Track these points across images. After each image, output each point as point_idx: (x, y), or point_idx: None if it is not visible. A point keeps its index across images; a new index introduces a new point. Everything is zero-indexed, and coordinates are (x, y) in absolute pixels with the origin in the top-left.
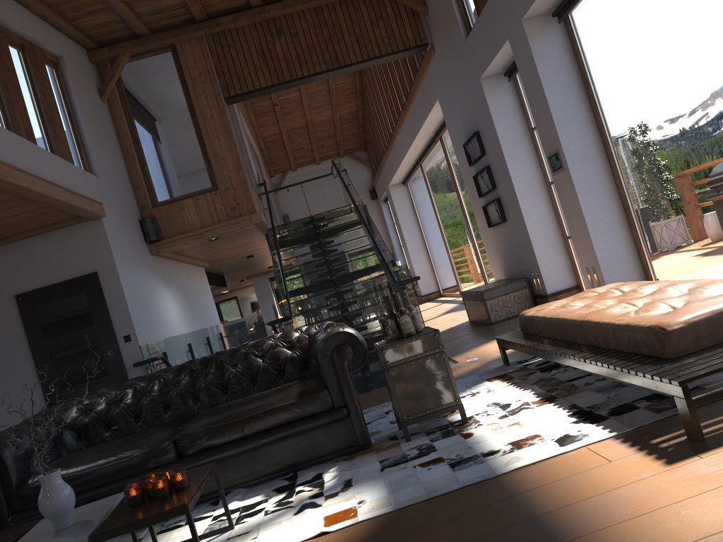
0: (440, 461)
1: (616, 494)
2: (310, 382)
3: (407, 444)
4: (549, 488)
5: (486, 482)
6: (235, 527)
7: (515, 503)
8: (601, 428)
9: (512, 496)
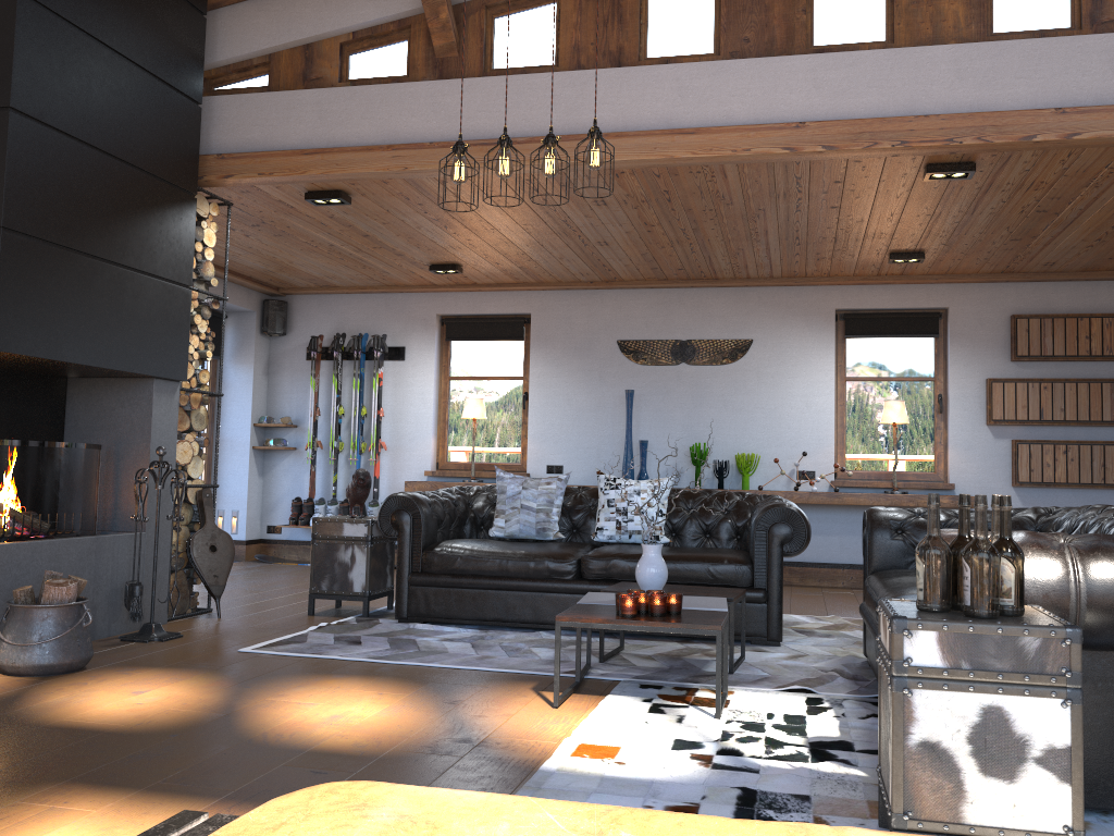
0: None
1: None
2: None
3: (866, 823)
4: None
5: None
6: (718, 719)
7: None
8: None
9: None
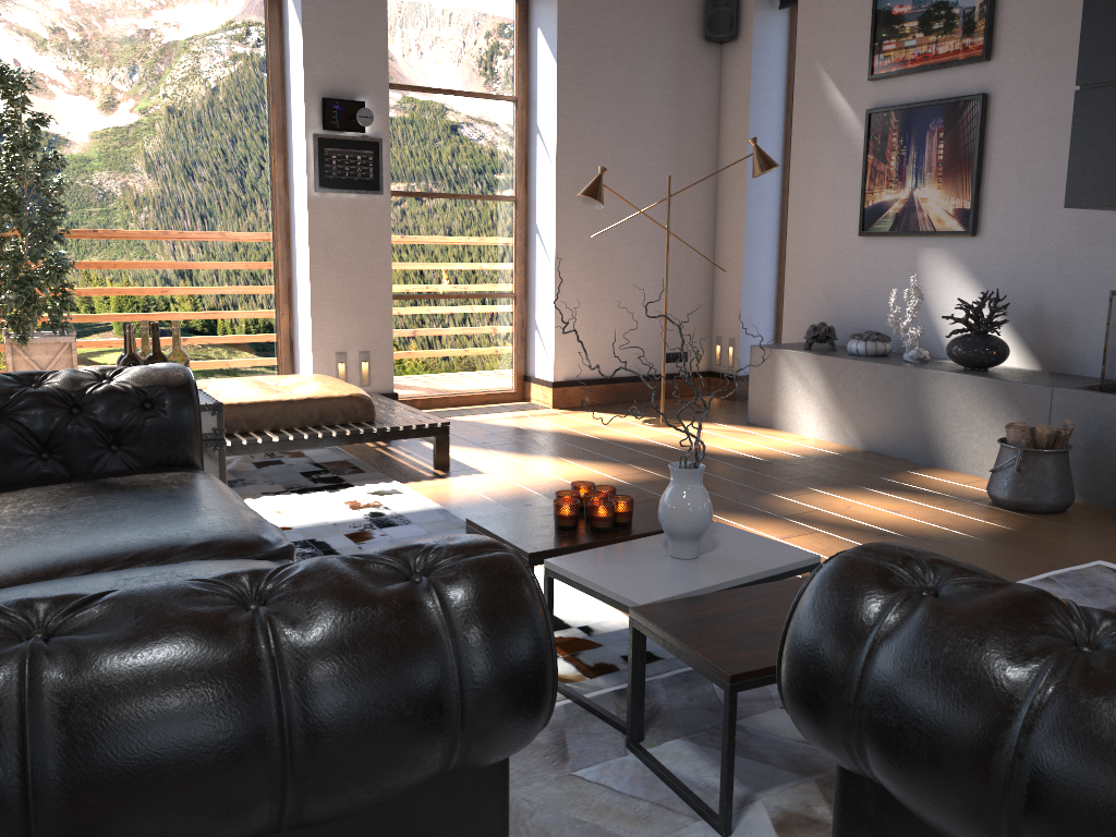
0: (365, 533)
1: (522, 482)
2: (134, 471)
3: None
4: (493, 495)
5: (455, 513)
6: None
7: (514, 502)
8: (373, 484)
9: (498, 504)
